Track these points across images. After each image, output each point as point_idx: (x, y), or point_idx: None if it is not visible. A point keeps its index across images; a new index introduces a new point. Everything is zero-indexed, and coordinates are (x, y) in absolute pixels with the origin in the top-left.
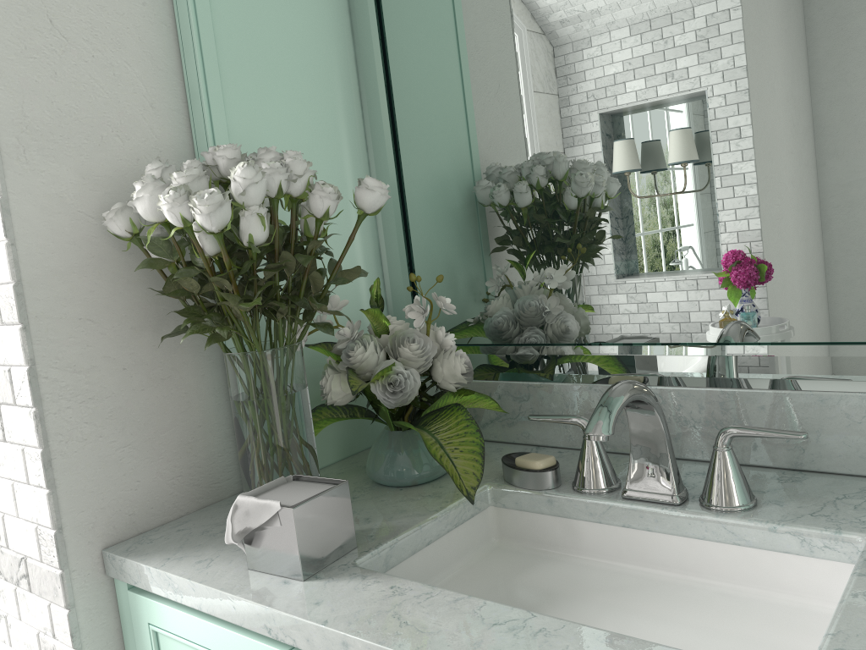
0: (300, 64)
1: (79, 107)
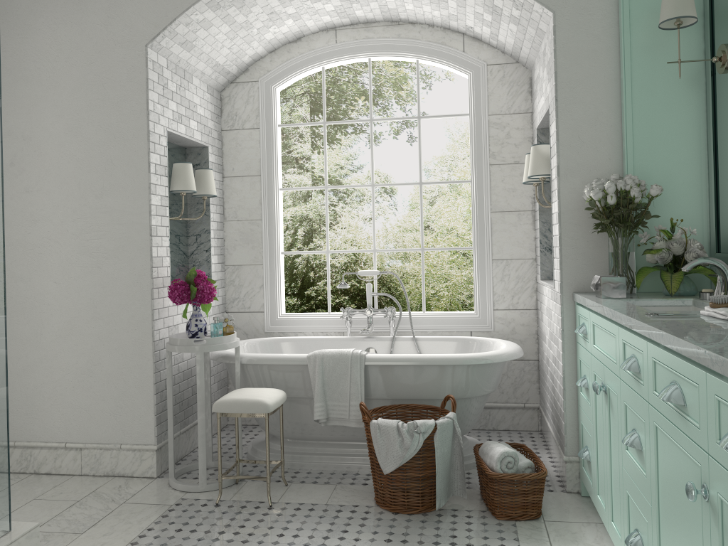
0: (673, 137)
1: (584, 161)
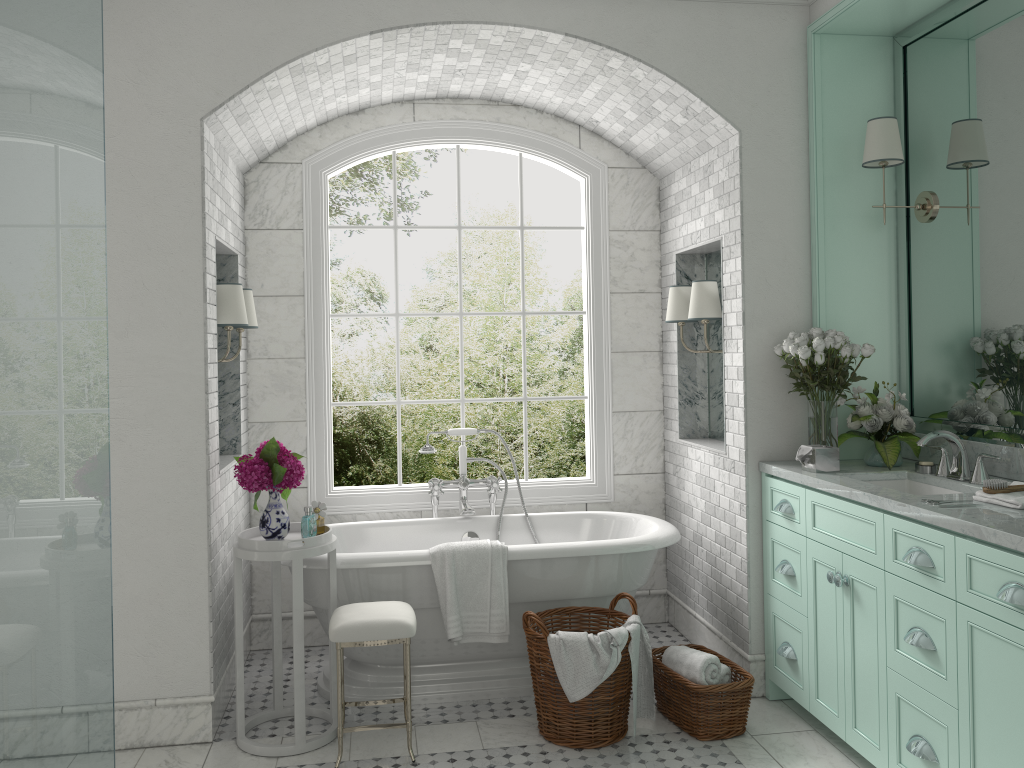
0: (865, 286)
1: (771, 308)
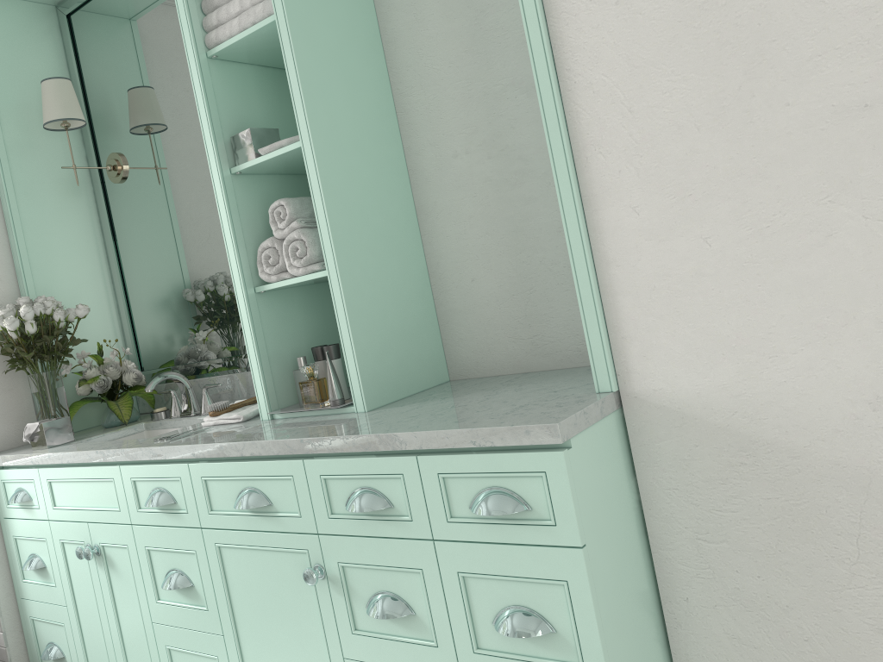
0: (72, 251)
1: None
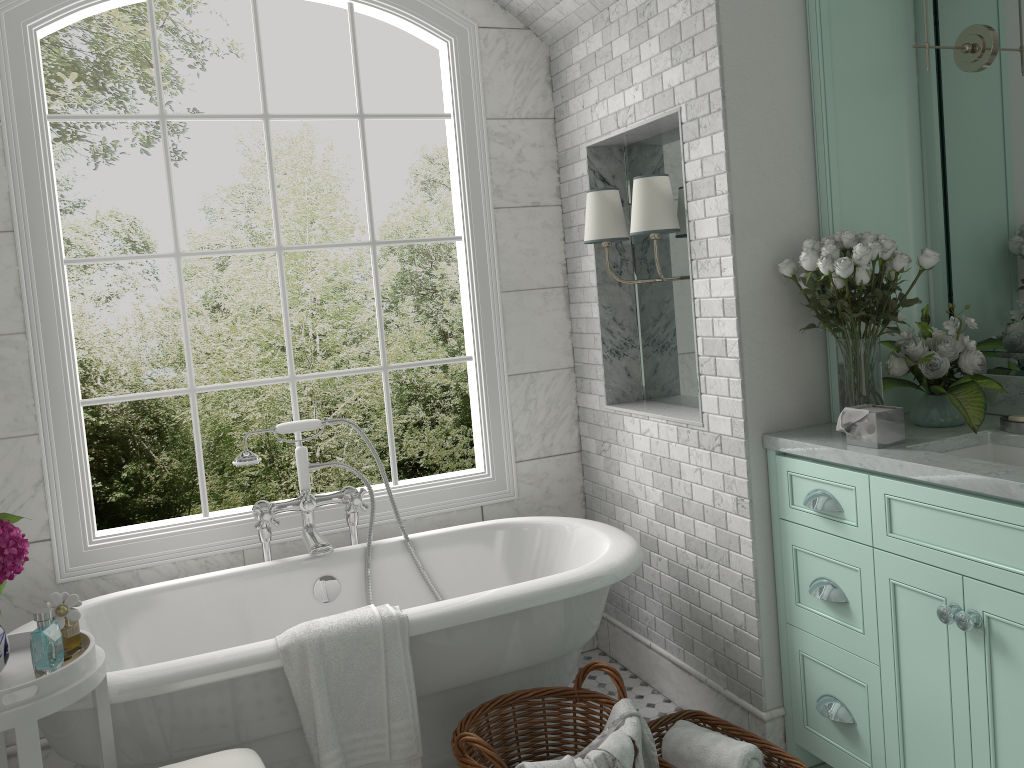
0: (885, 170)
1: (767, 208)
